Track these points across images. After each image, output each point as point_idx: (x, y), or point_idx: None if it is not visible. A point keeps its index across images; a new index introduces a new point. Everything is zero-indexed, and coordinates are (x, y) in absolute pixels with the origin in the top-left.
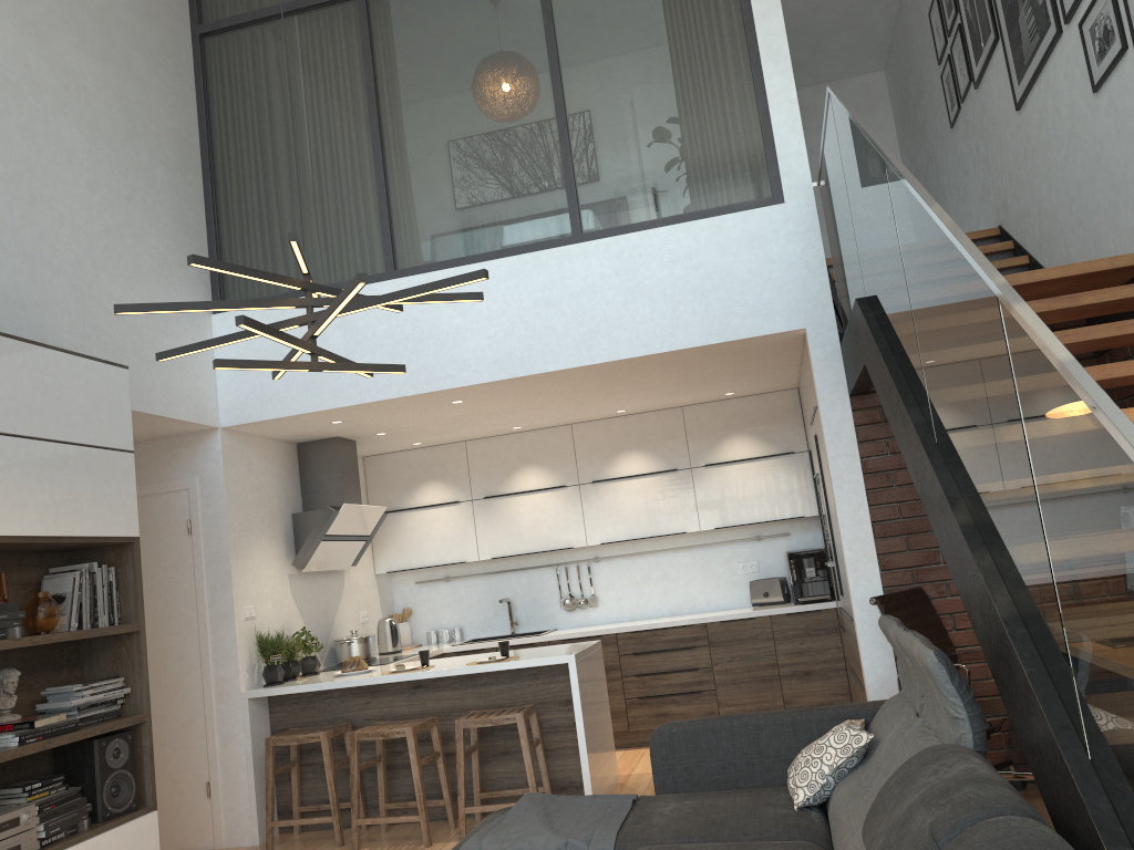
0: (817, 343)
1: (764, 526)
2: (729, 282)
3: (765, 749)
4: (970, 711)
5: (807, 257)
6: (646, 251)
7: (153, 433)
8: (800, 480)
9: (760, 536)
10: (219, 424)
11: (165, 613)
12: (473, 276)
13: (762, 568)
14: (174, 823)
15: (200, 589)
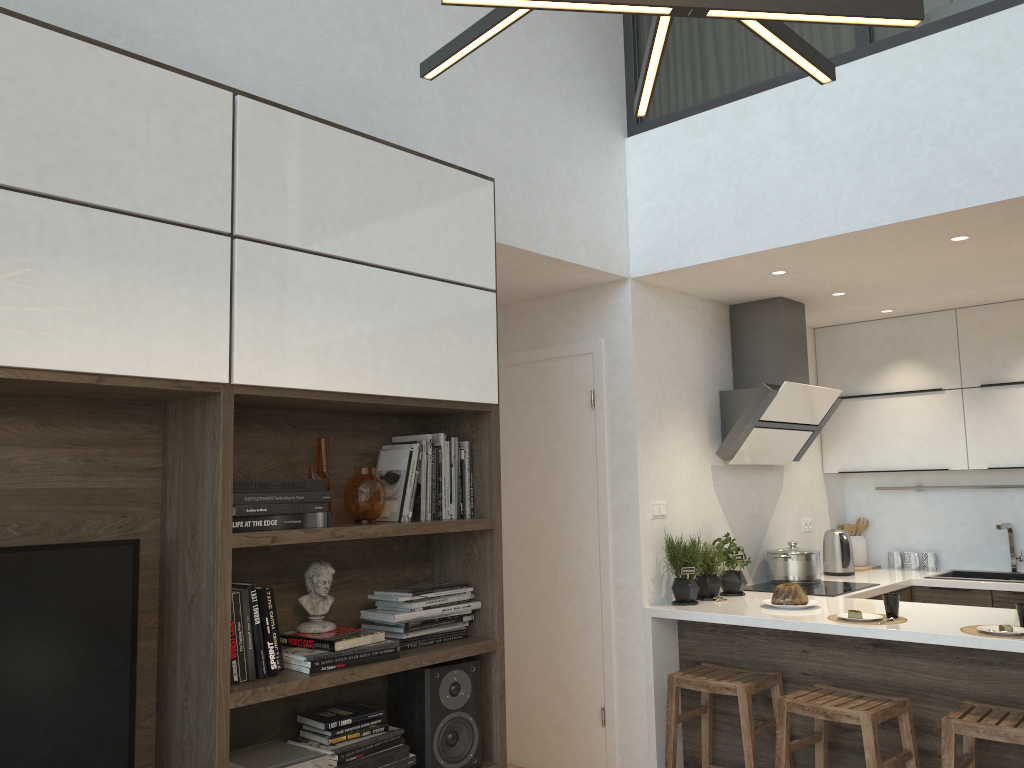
0: None
1: None
2: None
3: None
4: None
5: None
6: None
7: (554, 284)
8: None
9: None
10: (629, 274)
11: (564, 499)
12: None
13: None
14: (565, 745)
15: (602, 475)
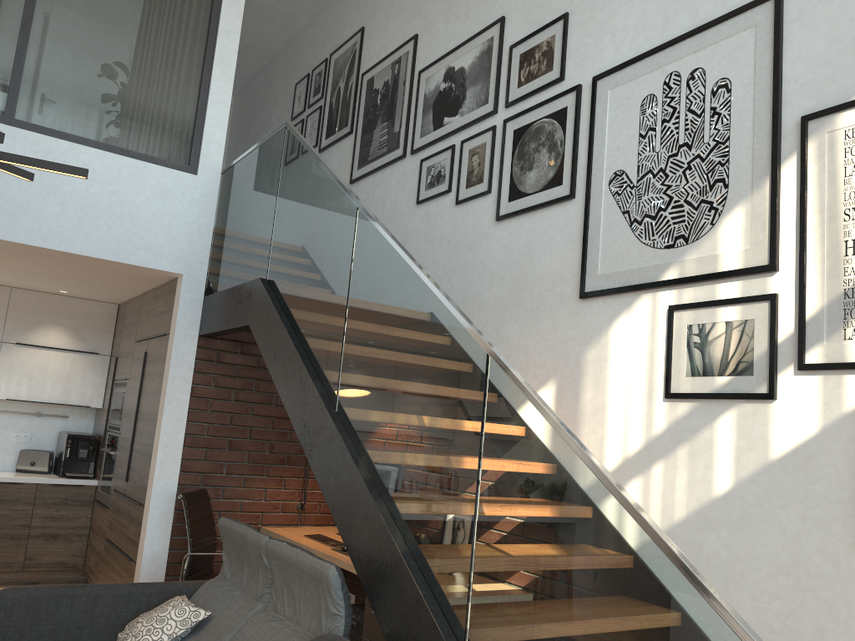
0: (188, 289)
1: (48, 405)
2: (135, 216)
3: (98, 616)
4: (348, 610)
5: (201, 222)
6: (72, 161)
7: None
8: (96, 377)
9: (41, 413)
10: None
11: None
12: (74, 170)
13: (34, 440)
14: None
15: None
